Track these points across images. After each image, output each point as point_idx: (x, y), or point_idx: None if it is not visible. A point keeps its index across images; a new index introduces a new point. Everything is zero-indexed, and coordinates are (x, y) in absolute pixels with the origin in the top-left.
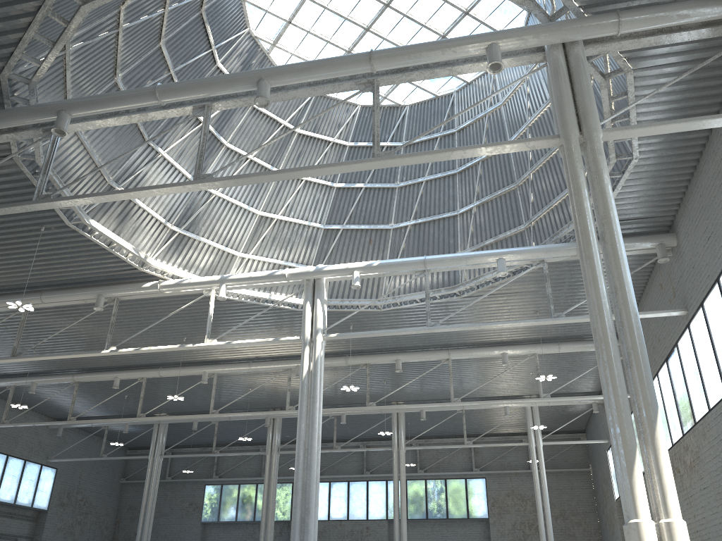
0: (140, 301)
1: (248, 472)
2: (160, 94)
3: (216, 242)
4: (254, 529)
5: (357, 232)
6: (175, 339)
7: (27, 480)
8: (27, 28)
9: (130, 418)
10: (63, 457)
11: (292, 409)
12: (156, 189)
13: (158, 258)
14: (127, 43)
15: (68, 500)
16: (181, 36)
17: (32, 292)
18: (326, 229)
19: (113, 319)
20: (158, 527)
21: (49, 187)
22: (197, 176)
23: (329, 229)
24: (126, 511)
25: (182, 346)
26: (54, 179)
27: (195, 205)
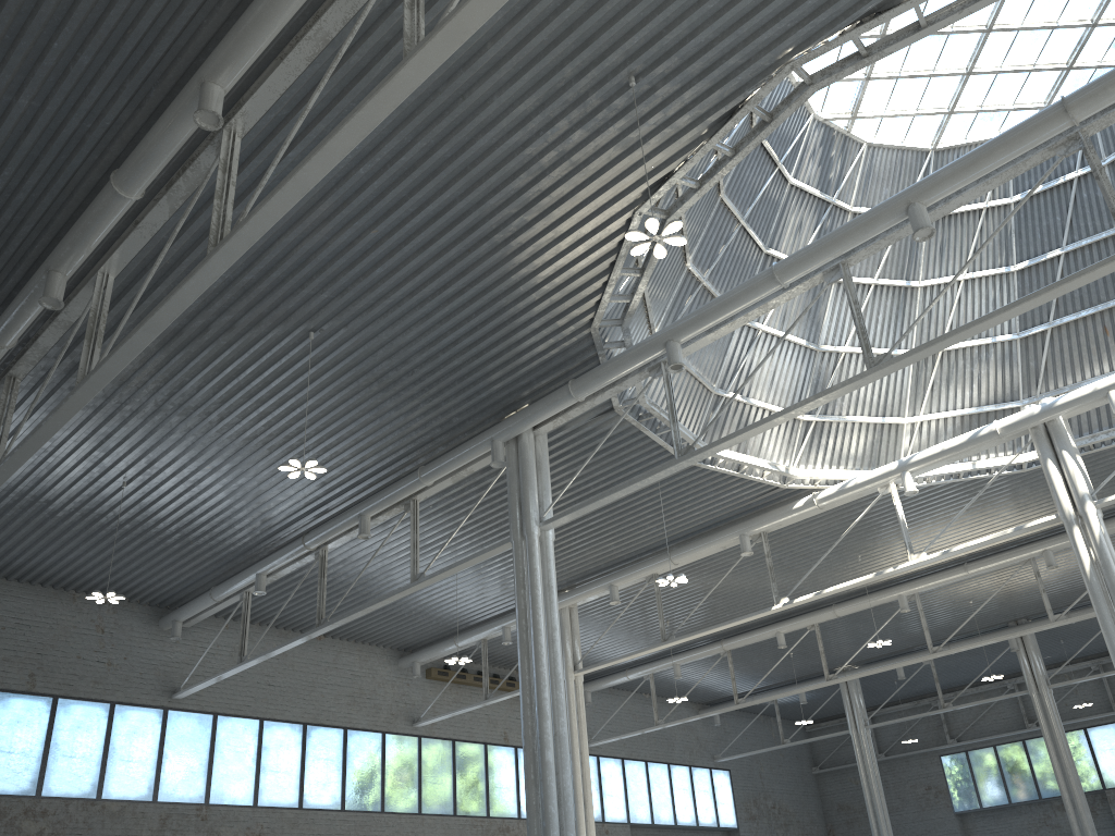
0: (789, 525)
1: (1001, 725)
2: (780, 276)
3: (867, 416)
4: (1046, 811)
5: (1076, 324)
6: (845, 561)
7: (701, 792)
8: (611, 268)
9: (817, 685)
10: (731, 753)
11: (1061, 619)
12: (823, 397)
13: (800, 465)
14: (689, 217)
15: (758, 810)
16: (739, 173)
17: (655, 554)
18: (1024, 338)
19: (768, 561)
20: (893, 830)
21: (656, 427)
22: (869, 362)
23: (1028, 336)
24: (836, 812)
25: (879, 573)
26: (663, 417)
27: (823, 376)
